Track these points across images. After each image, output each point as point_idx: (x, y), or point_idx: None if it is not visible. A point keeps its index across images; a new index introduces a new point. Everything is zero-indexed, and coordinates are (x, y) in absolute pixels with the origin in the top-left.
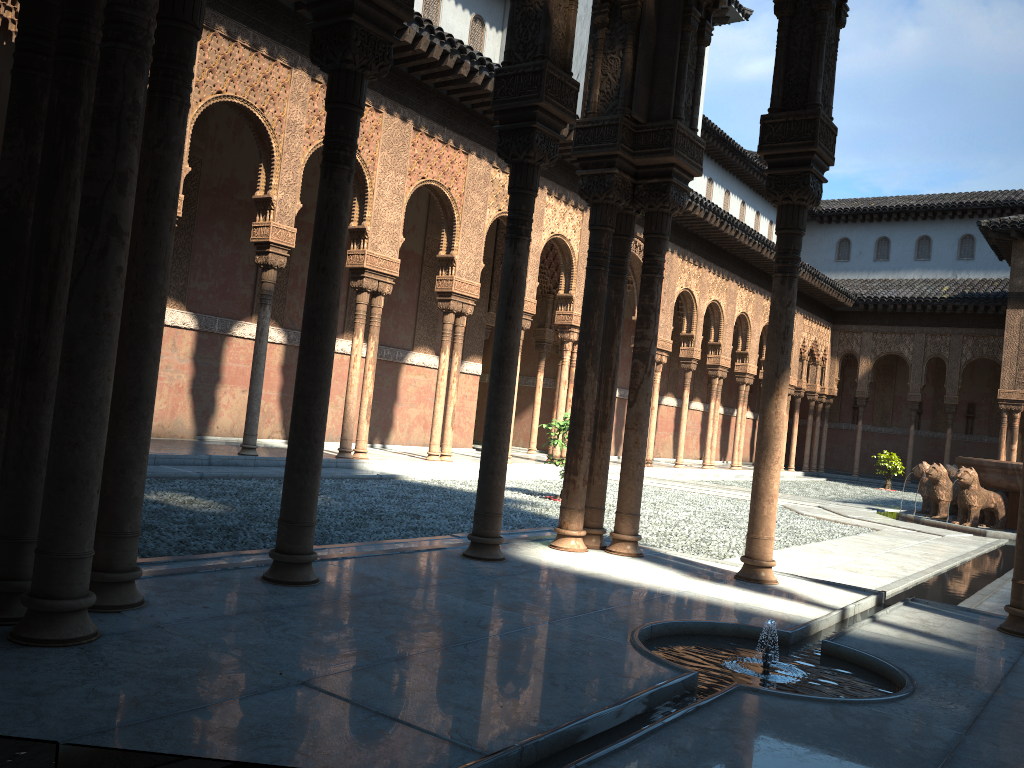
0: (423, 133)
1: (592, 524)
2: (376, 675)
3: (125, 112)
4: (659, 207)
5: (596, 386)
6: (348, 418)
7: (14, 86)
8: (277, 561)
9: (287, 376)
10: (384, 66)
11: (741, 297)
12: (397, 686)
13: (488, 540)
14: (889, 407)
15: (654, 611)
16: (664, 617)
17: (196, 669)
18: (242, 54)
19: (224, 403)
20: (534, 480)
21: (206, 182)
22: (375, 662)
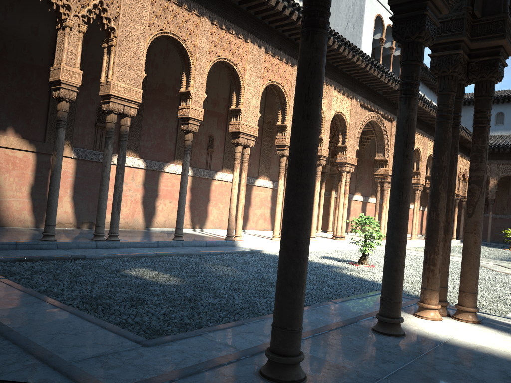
0: (270, 54)
1: (440, 298)
2: None
3: None
4: (488, 77)
5: (445, 203)
6: (231, 217)
7: None
8: (274, 361)
9: (193, 193)
10: None
11: (430, 145)
12: None
13: (395, 320)
14: (505, 204)
15: None
16: None
17: None
18: (173, 8)
19: (160, 209)
20: (331, 250)
21: (149, 86)
22: None
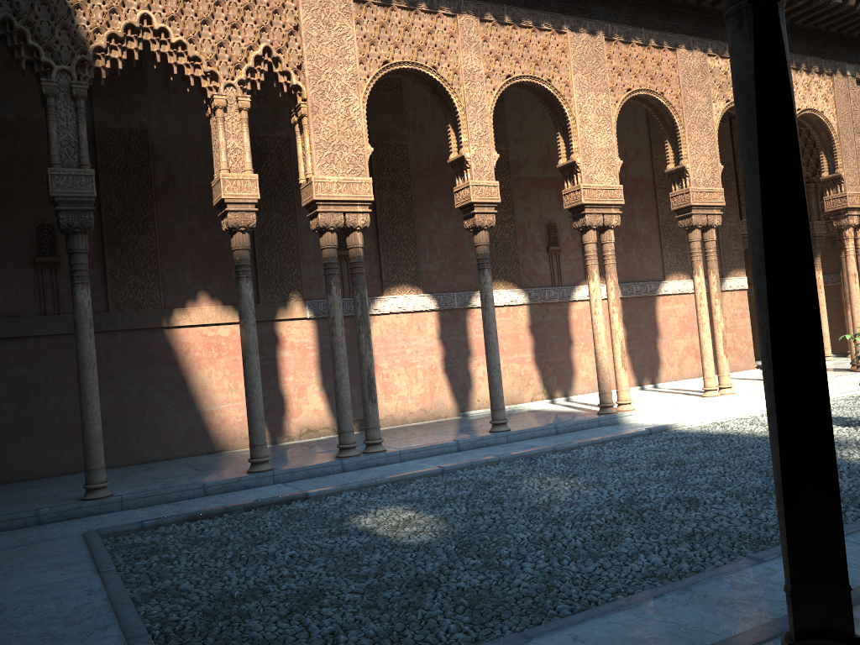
0: (617, 41)
1: None
2: None
3: None
4: None
5: None
6: (601, 370)
7: None
8: None
9: (537, 335)
10: None
11: None
12: None
13: None
14: None
15: None
16: None
17: None
18: (400, 17)
19: (479, 375)
20: (843, 398)
21: (415, 165)
22: None
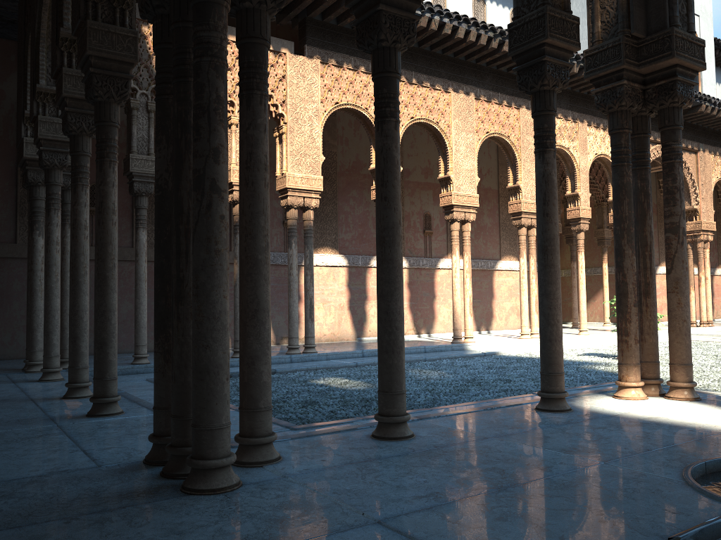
0: (482, 100)
1: (649, 376)
2: (440, 514)
3: (212, 105)
4: (669, 103)
5: (634, 260)
6: (456, 314)
7: (156, 109)
8: (380, 422)
9: (412, 290)
10: (410, 38)
11: None
12: (456, 524)
13: (554, 395)
14: None
15: (709, 448)
16: (719, 454)
17: (300, 511)
18: (348, 74)
19: (372, 313)
20: (608, 346)
21: (340, 166)
22: (442, 502)
